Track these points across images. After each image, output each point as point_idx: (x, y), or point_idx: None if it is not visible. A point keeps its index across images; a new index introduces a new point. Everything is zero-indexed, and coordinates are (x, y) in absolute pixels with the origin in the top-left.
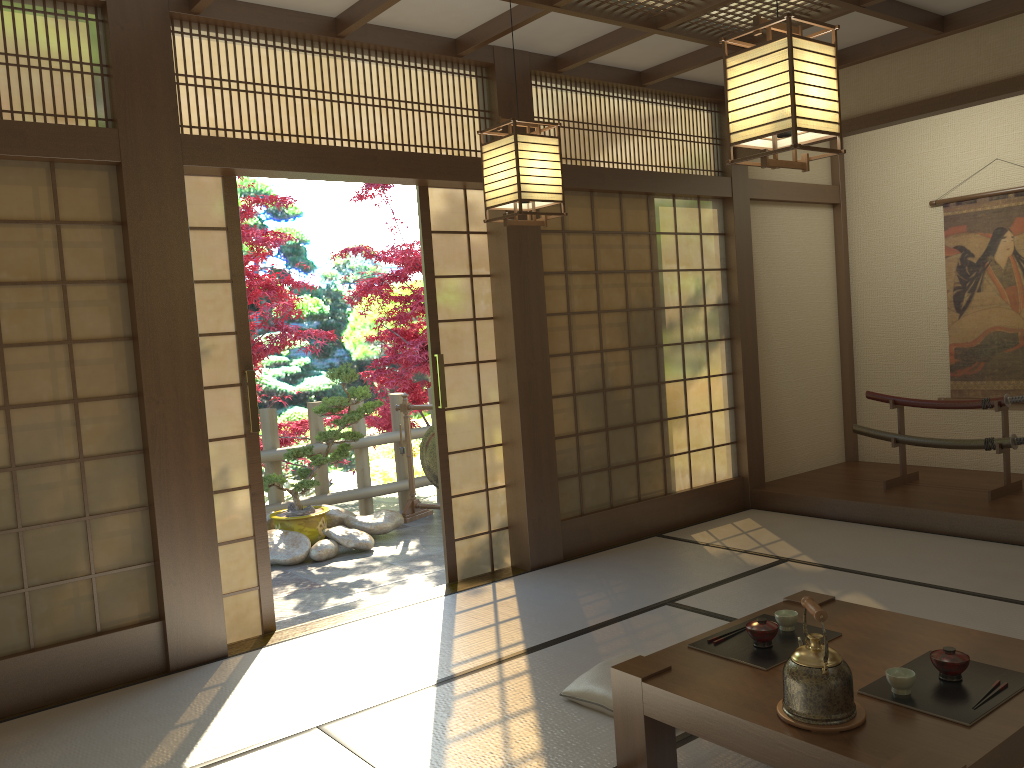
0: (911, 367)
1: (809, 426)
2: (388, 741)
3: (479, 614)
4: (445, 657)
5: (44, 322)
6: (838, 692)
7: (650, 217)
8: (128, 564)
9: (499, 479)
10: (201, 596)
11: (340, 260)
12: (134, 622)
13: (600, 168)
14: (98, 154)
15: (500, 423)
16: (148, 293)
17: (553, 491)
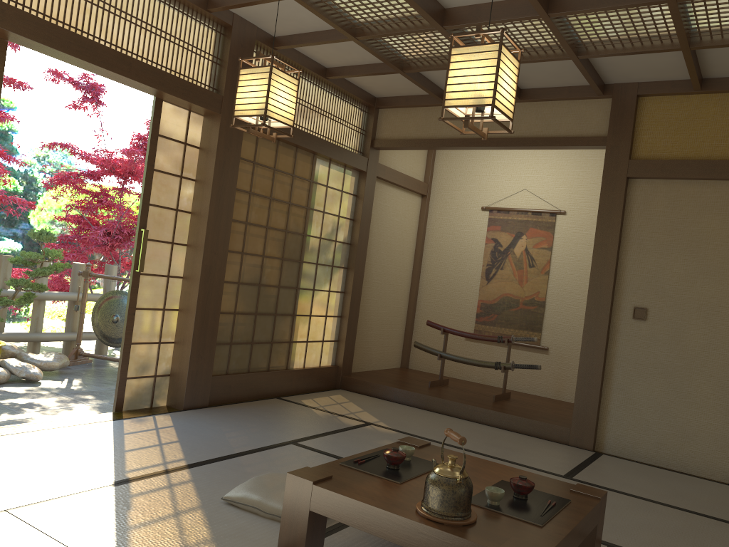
0: (452, 311)
1: (383, 339)
2: (76, 525)
3: (145, 436)
4: (119, 465)
5: None
6: (465, 497)
7: (313, 170)
8: None
9: (170, 336)
10: None
11: (41, 153)
12: None
13: None
14: None
15: (180, 293)
16: None
17: (211, 352)
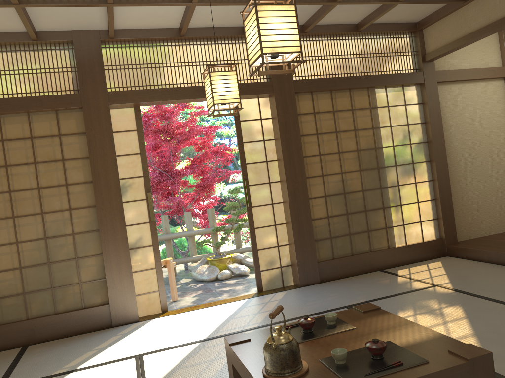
0: None
1: (492, 208)
2: (158, 365)
3: (254, 308)
4: (219, 328)
5: (55, 177)
6: (281, 358)
7: (370, 99)
8: (95, 279)
9: (285, 241)
10: (125, 294)
11: None
12: (98, 304)
13: (333, 78)
14: (72, 105)
15: (284, 212)
16: (96, 162)
17: (312, 247)
